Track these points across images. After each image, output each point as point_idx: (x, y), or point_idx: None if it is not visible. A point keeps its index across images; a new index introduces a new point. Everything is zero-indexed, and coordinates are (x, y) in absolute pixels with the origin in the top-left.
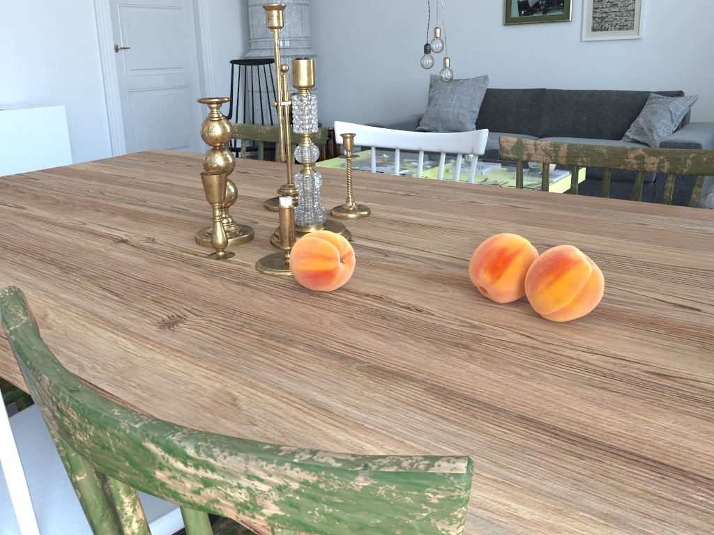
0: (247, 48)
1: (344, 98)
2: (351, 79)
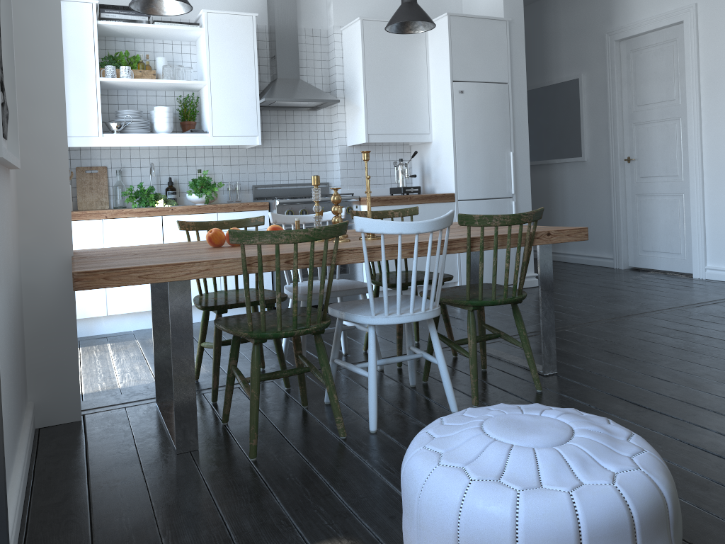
0: None
1: None
2: None
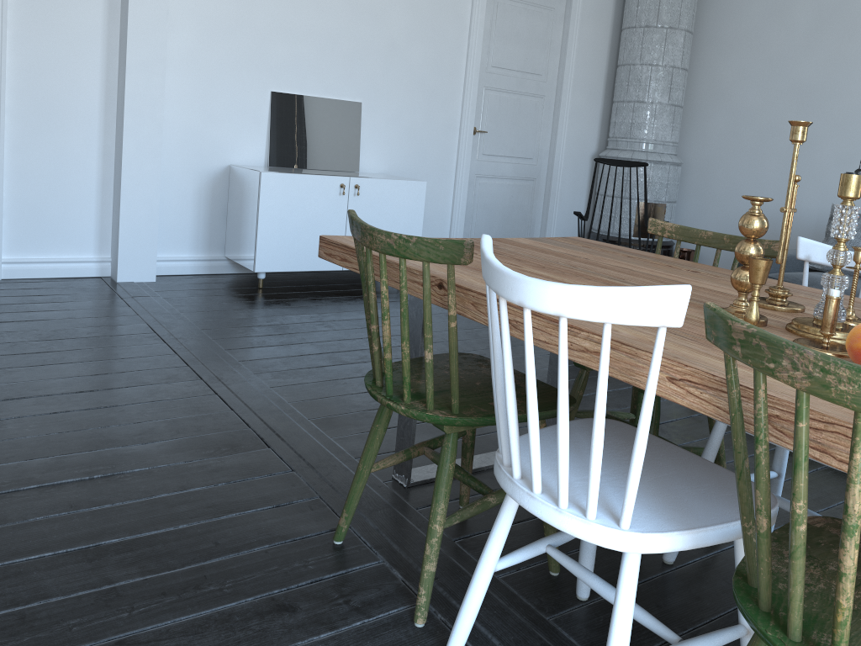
0: (602, 146)
1: (707, 217)
2: (720, 196)
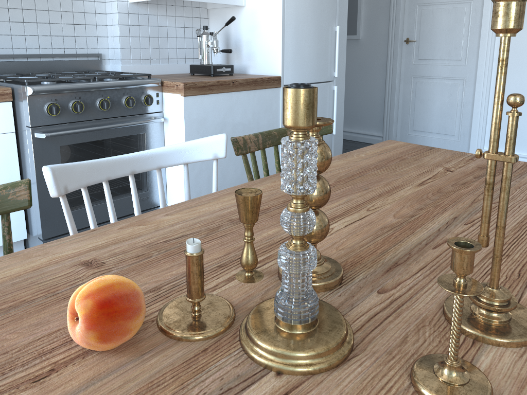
0: None
1: None
2: None
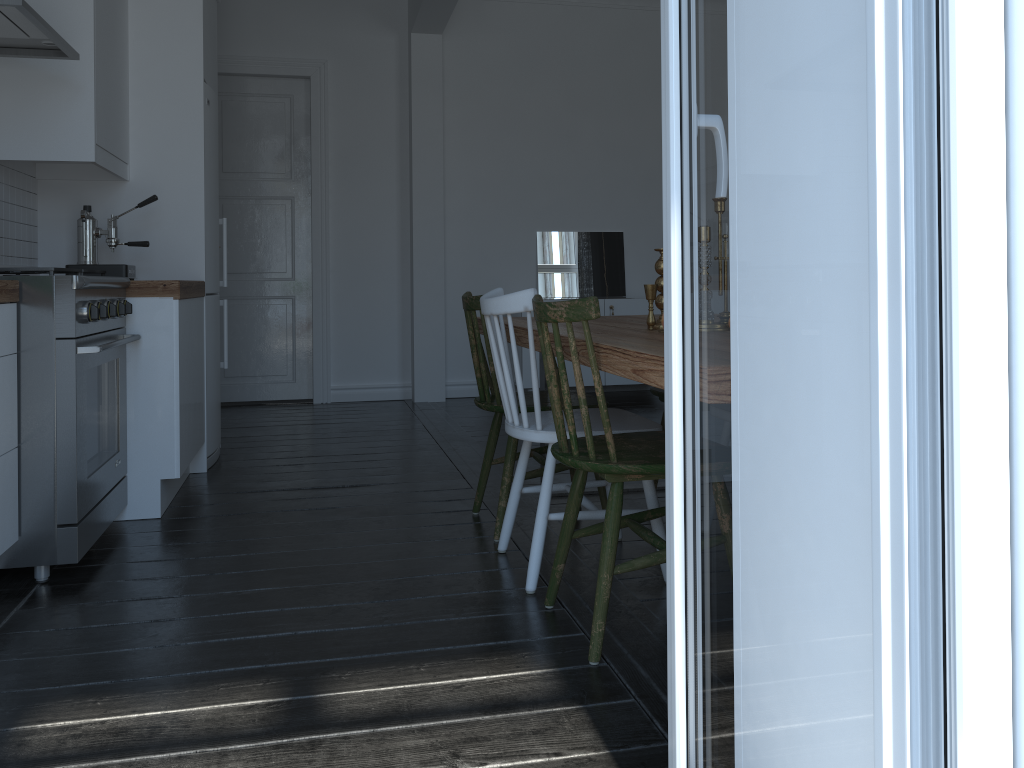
0: None
1: None
2: None
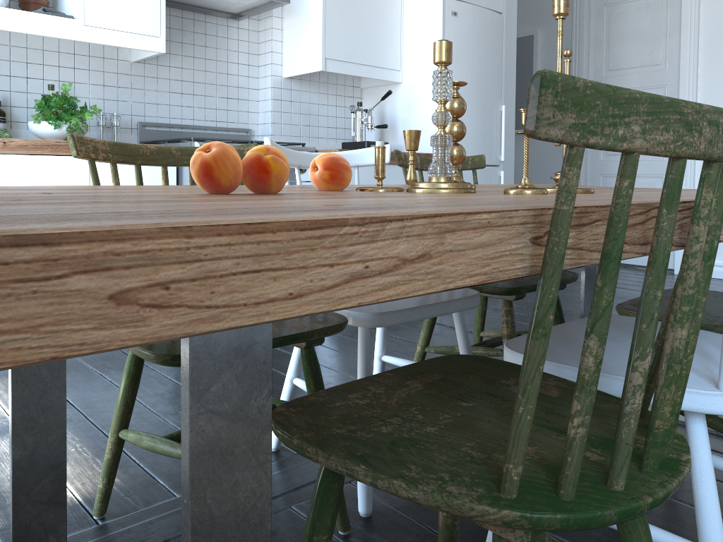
0: None
1: None
2: None
